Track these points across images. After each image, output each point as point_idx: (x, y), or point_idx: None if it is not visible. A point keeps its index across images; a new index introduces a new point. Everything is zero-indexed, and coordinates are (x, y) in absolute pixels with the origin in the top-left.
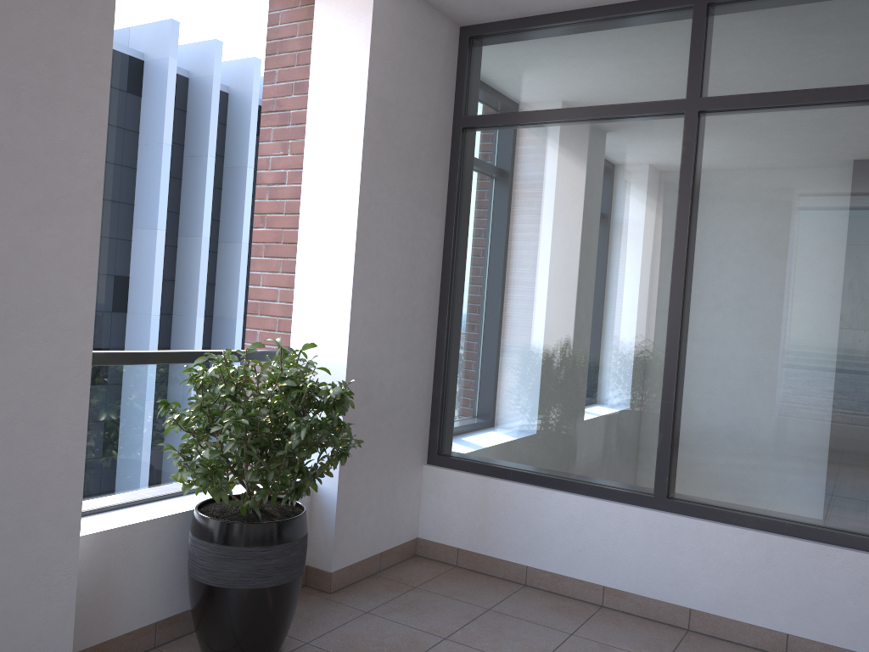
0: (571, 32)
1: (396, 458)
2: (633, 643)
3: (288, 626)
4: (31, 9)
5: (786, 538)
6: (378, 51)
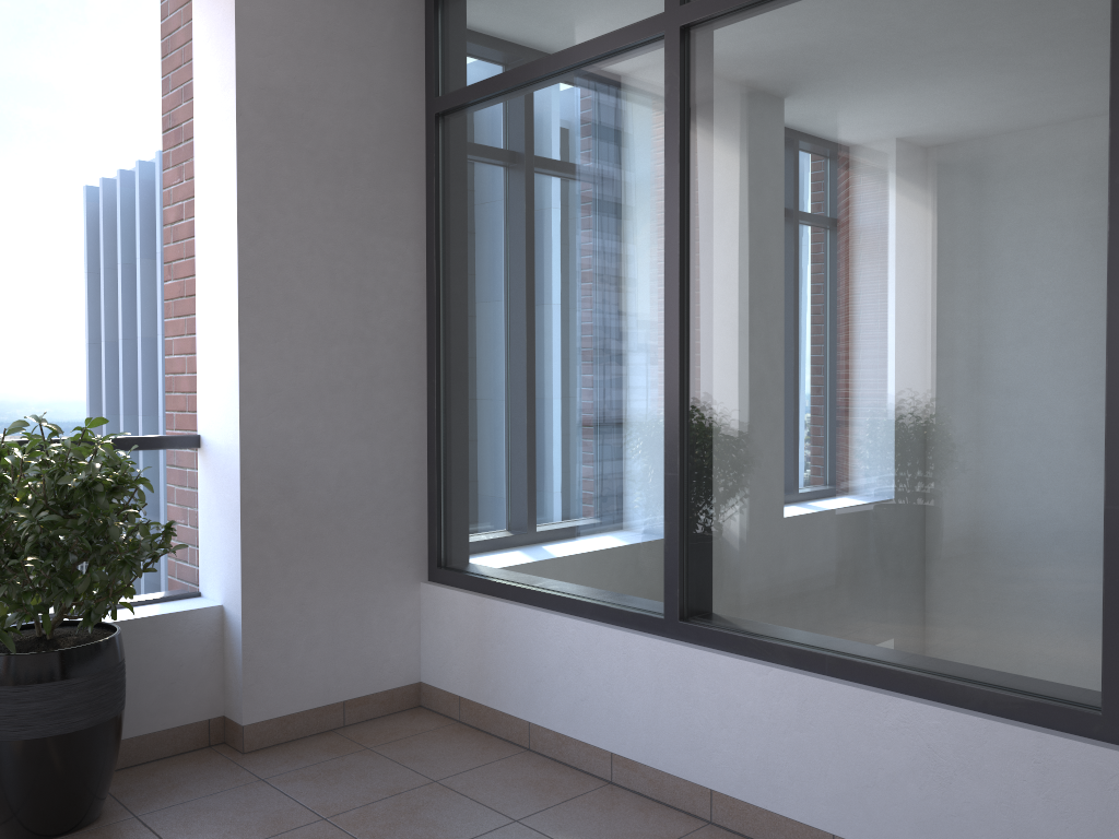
0: None
1: (361, 572)
2: (598, 837)
3: (83, 792)
4: None
5: (821, 680)
6: (252, 24)
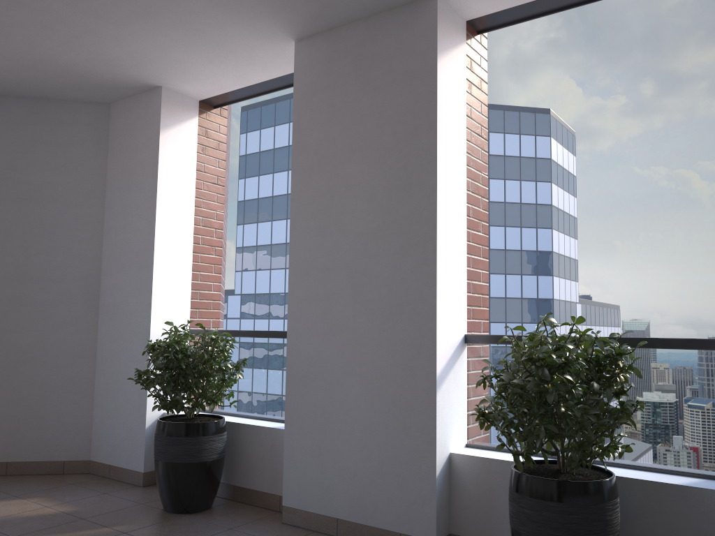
0: None
1: None
2: None
3: None
4: (394, 148)
5: None
6: None
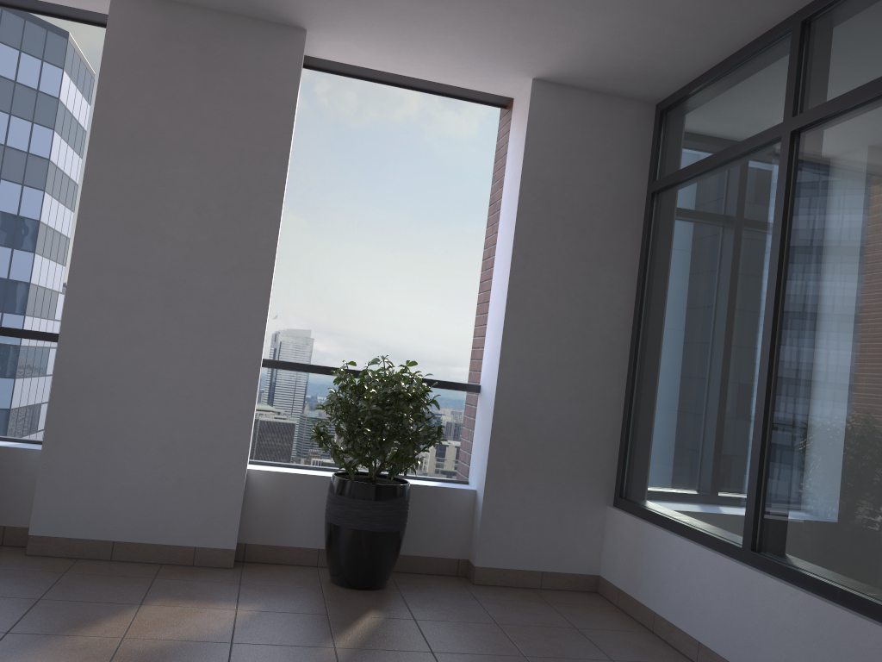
0: (718, 84)
1: (564, 488)
2: None
3: (374, 567)
4: (237, 165)
5: (829, 605)
6: (535, 143)
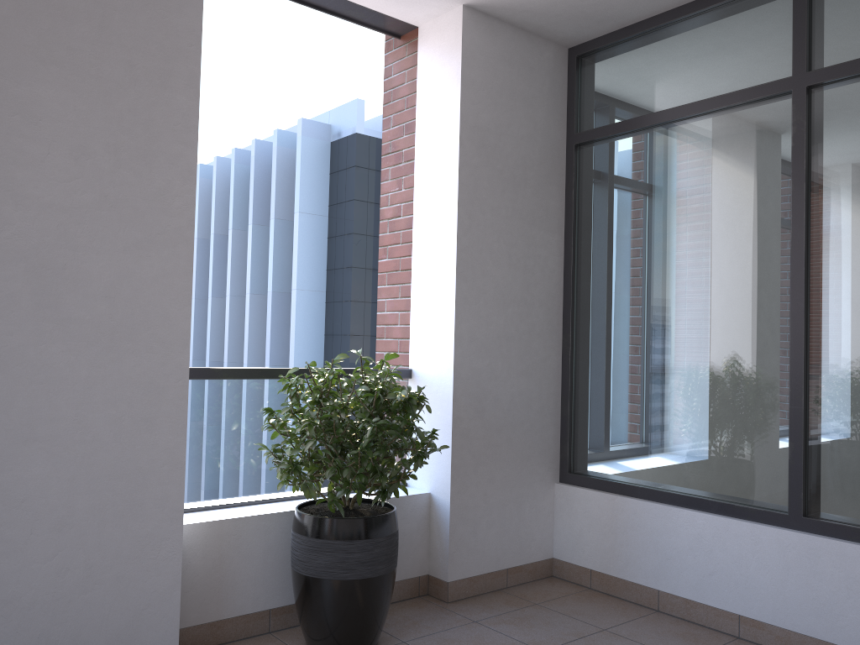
0: (672, 32)
1: (520, 473)
2: None
3: (378, 620)
4: (128, 88)
5: None
6: (470, 82)
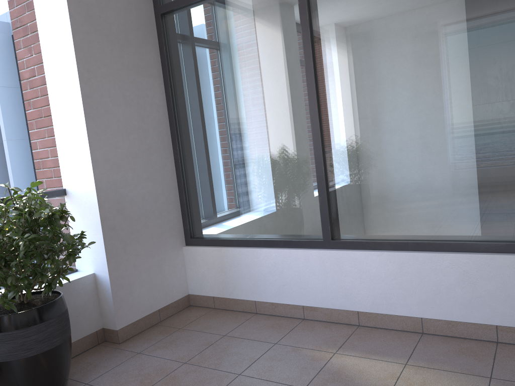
0: None
1: (157, 246)
2: (317, 342)
3: (62, 377)
4: None
5: (409, 253)
6: None
